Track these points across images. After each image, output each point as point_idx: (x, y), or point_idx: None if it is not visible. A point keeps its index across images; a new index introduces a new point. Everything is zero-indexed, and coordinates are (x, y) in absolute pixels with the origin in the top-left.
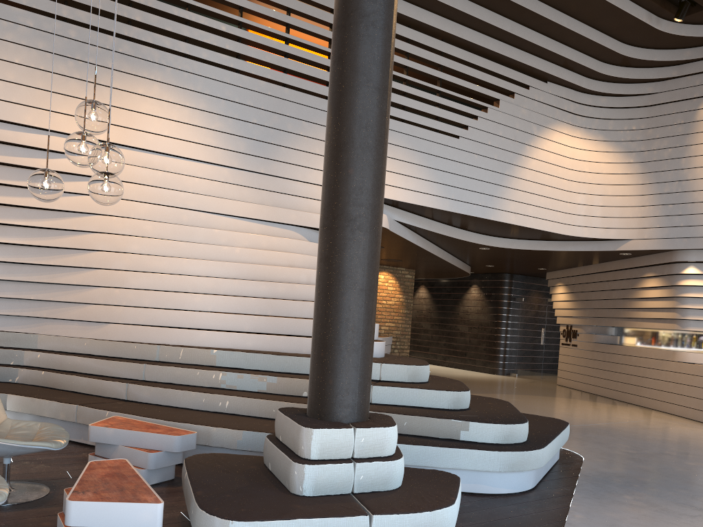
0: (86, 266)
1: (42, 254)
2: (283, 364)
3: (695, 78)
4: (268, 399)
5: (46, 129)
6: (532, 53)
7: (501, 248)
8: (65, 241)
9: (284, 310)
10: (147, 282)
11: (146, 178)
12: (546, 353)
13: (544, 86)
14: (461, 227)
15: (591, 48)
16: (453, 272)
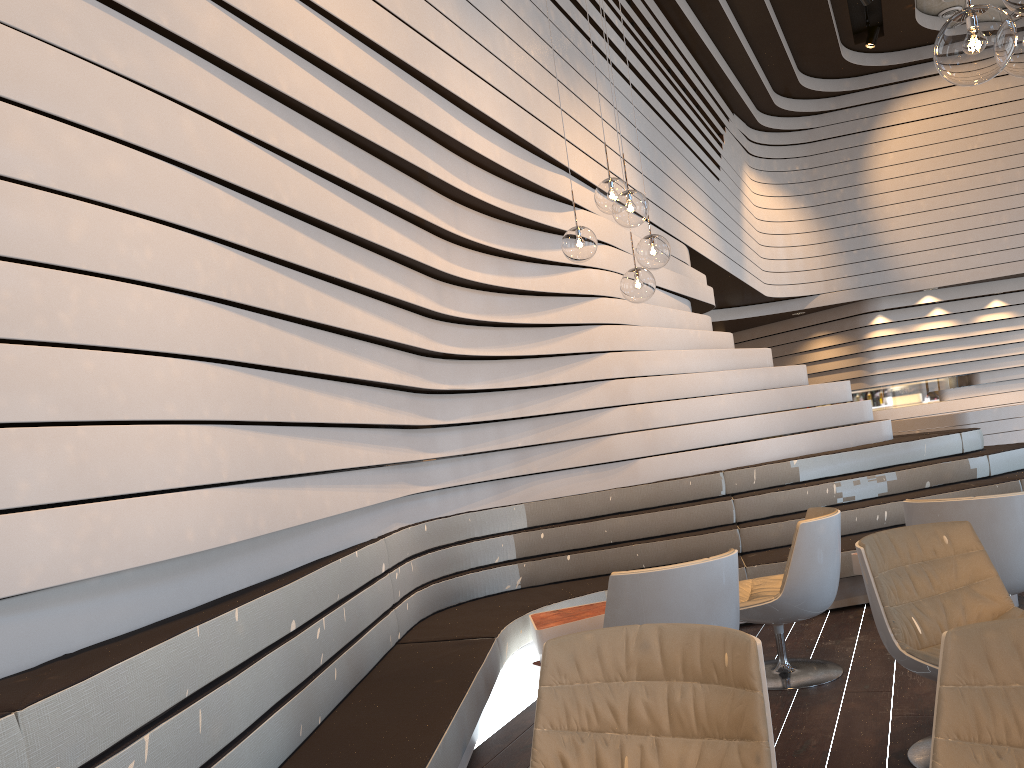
0: (598, 378)
1: (539, 370)
2: (873, 458)
3: (853, 111)
4: (925, 495)
5: (557, 165)
6: (737, 78)
7: None
8: (570, 344)
9: (801, 399)
10: (664, 389)
11: (618, 239)
12: None
13: (733, 119)
14: None
15: (780, 74)
16: None
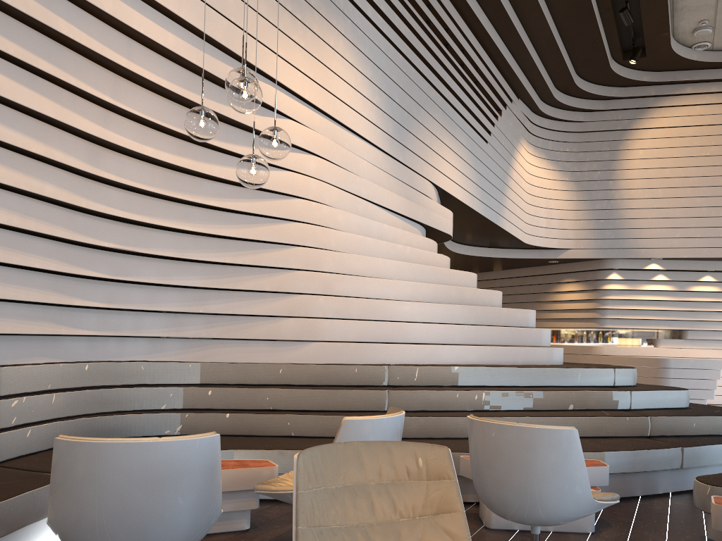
0: (285, 266)
1: (227, 249)
2: (529, 376)
3: (617, 113)
4: (561, 415)
5: (263, 74)
6: (521, 70)
7: (457, 254)
8: (260, 232)
9: (484, 318)
10: (351, 287)
11: (335, 155)
12: None
13: (518, 103)
14: None
15: (559, 74)
16: None
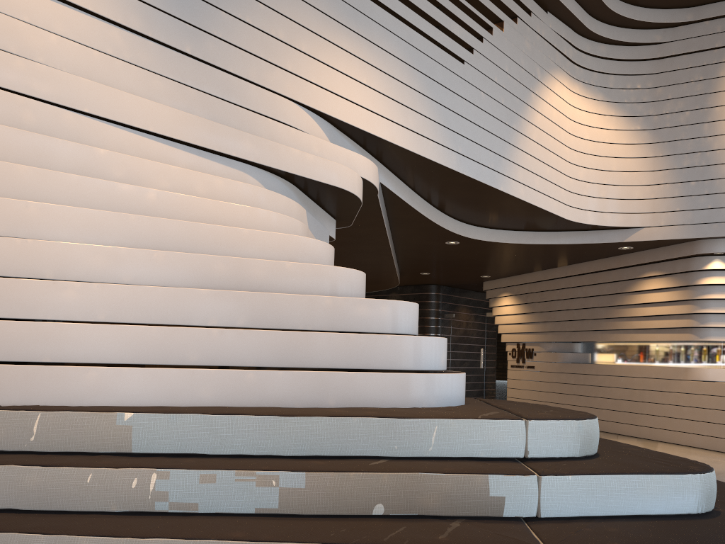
0: None
1: None
2: (305, 436)
3: (715, 24)
4: (304, 539)
5: None
6: None
7: (477, 241)
8: None
9: (273, 315)
10: None
11: None
12: (488, 378)
13: (545, 17)
14: (440, 207)
15: None
16: (380, 282)
